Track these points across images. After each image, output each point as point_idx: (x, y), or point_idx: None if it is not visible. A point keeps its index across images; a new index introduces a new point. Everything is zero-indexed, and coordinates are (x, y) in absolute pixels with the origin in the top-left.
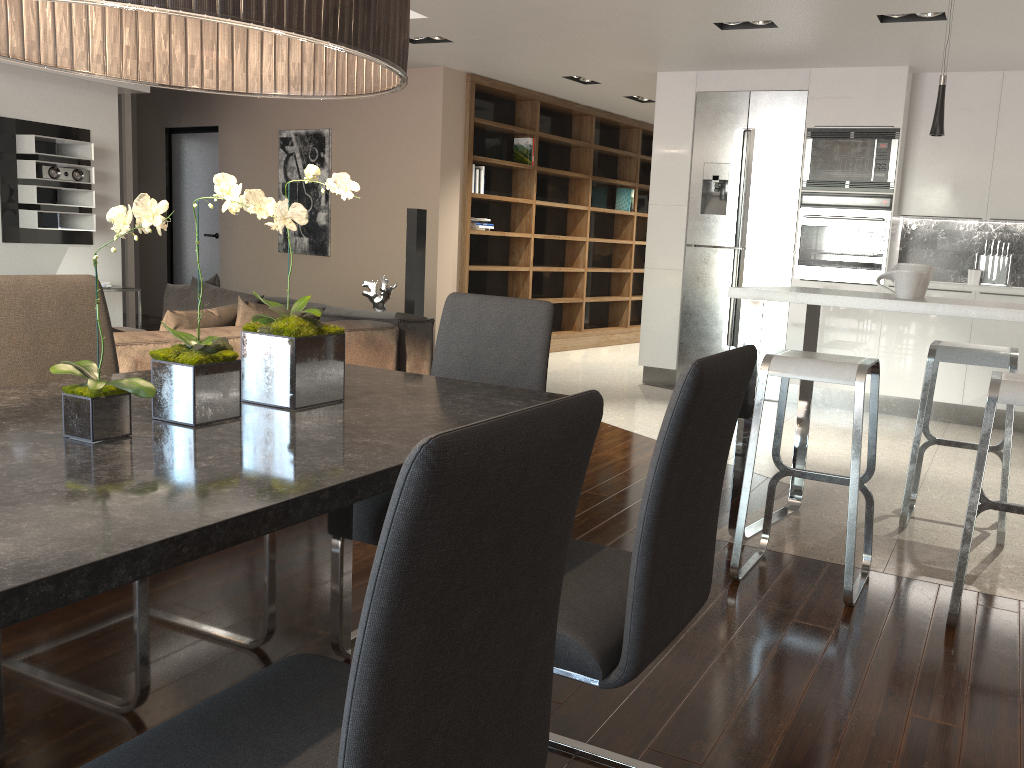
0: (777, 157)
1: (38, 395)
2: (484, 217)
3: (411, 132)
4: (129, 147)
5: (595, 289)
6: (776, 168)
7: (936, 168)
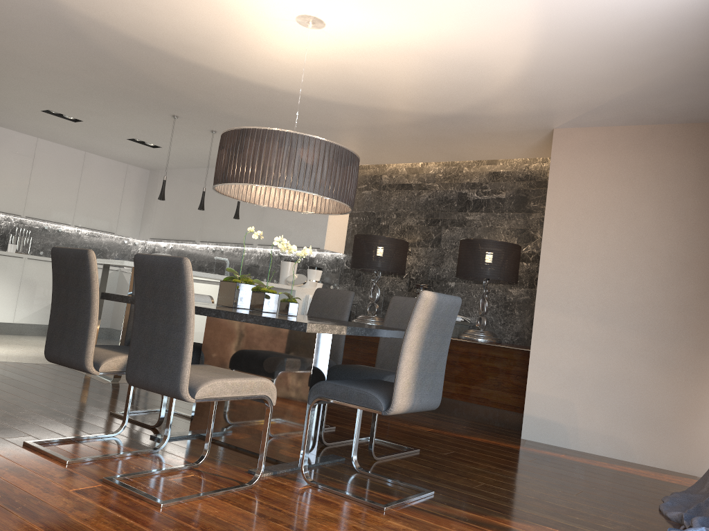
0: None
1: (211, 307)
2: None
3: None
4: None
5: None
6: None
7: None
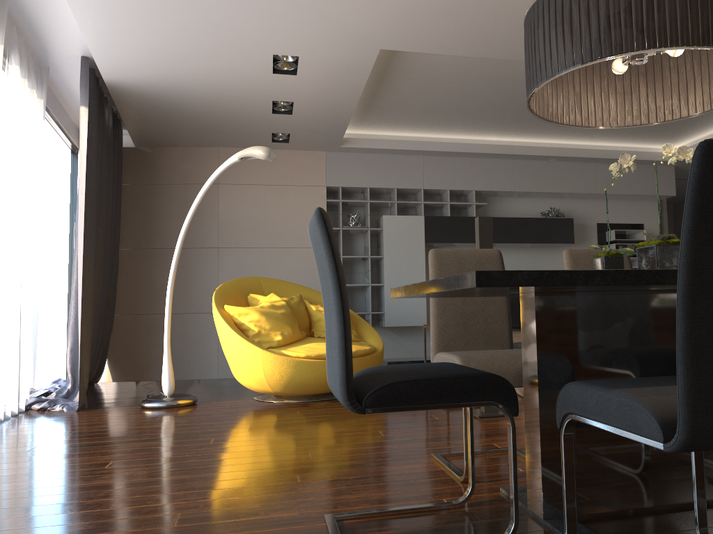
0: None
1: None
2: None
3: None
4: (666, 232)
5: None
6: None
7: None
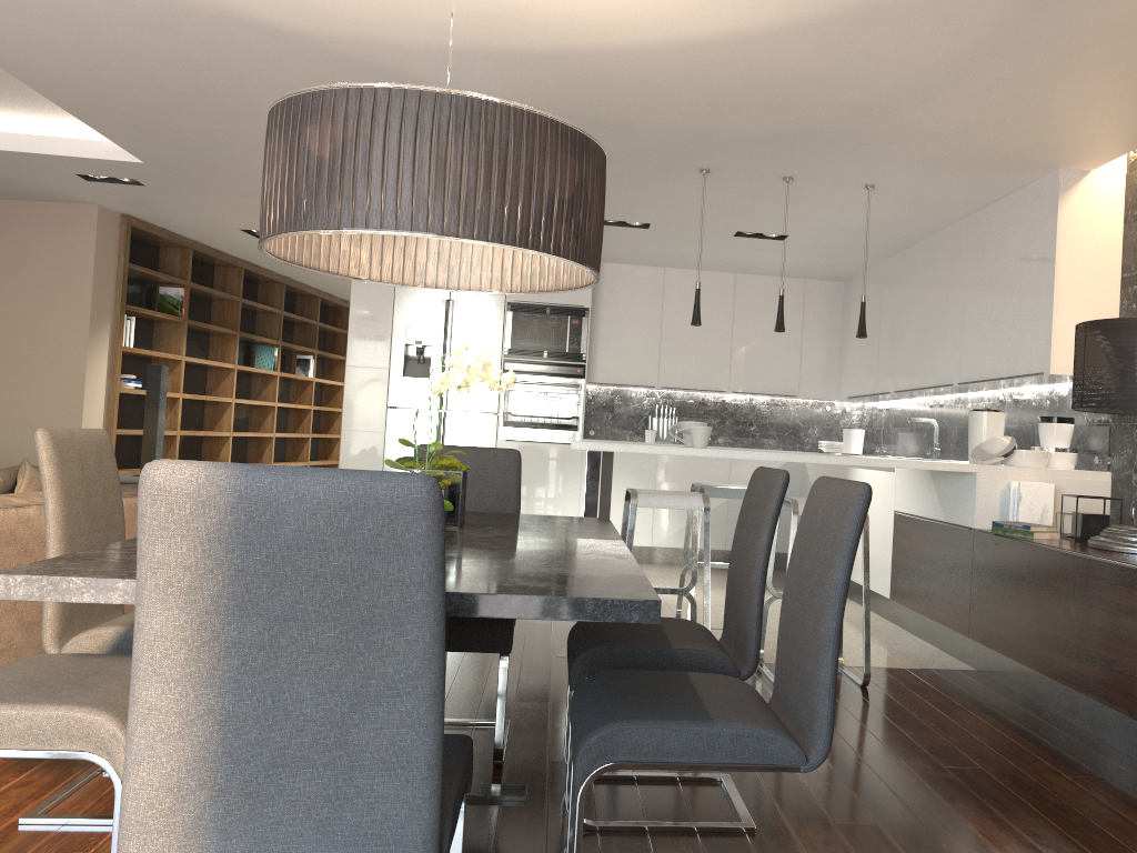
0: (480, 326)
1: None
2: (123, 373)
3: (46, 273)
4: None
5: (232, 456)
6: (479, 336)
7: (616, 343)
